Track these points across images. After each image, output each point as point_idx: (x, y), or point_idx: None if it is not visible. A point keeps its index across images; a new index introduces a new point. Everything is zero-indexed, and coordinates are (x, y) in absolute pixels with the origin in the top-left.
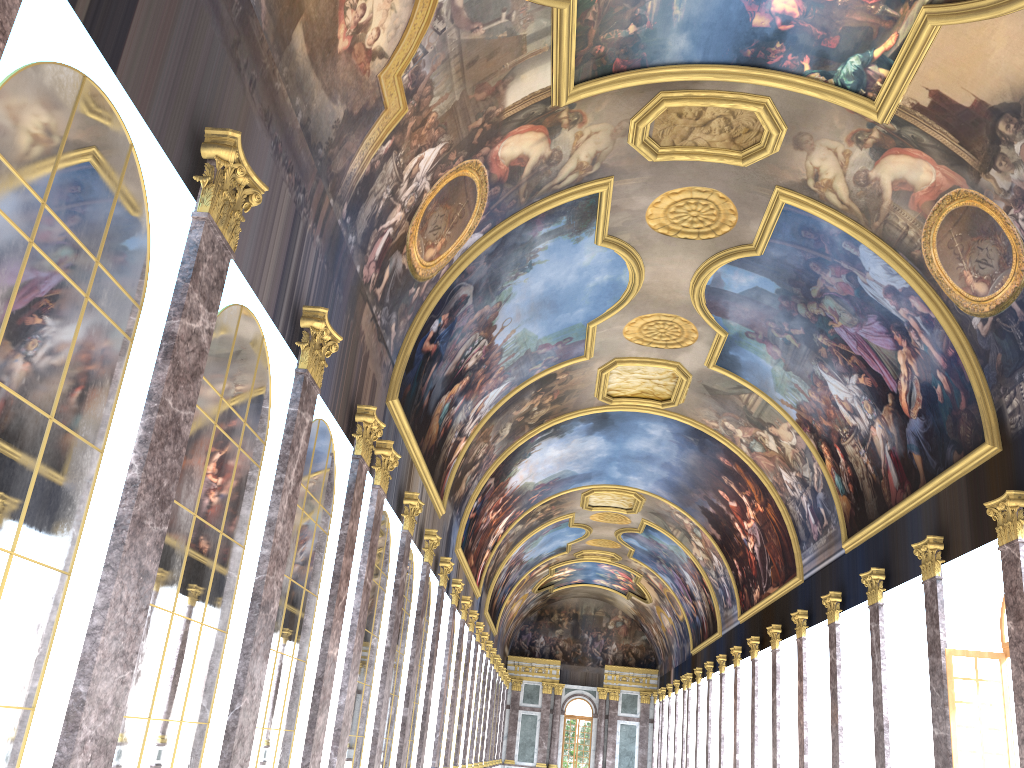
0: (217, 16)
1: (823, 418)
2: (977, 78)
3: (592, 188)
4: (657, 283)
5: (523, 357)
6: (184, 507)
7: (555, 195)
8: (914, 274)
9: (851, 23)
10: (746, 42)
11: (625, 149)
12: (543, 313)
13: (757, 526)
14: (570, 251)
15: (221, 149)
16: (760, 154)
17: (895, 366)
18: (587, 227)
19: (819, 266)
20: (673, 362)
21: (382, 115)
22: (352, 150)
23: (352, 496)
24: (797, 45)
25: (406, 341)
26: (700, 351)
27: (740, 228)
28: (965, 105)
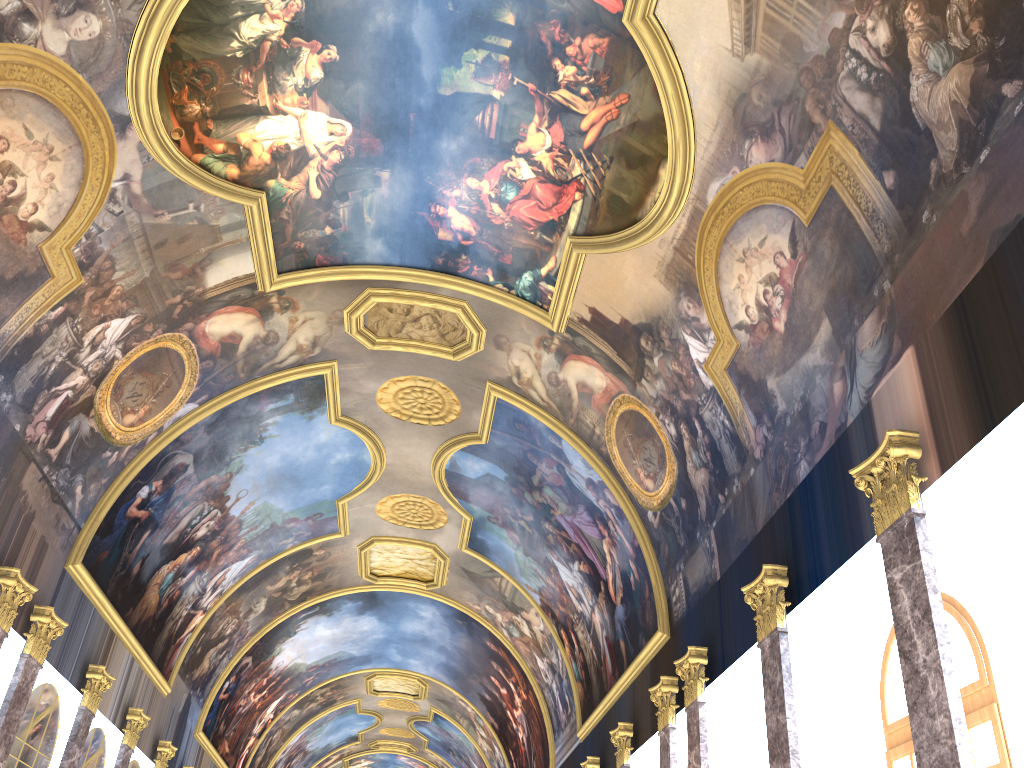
0: None
1: (559, 603)
2: (620, 300)
3: (316, 369)
4: (400, 464)
5: (269, 530)
6: None
7: (278, 373)
8: (604, 468)
9: (519, 244)
10: (436, 252)
11: (344, 336)
12: (285, 487)
13: (524, 714)
14: (304, 428)
15: None
16: (467, 351)
17: (603, 554)
18: (318, 406)
19: (535, 457)
20: (430, 543)
21: (48, 282)
22: (5, 312)
23: None
24: (479, 258)
25: (100, 505)
26: (452, 533)
27: (465, 417)
28: (616, 322)
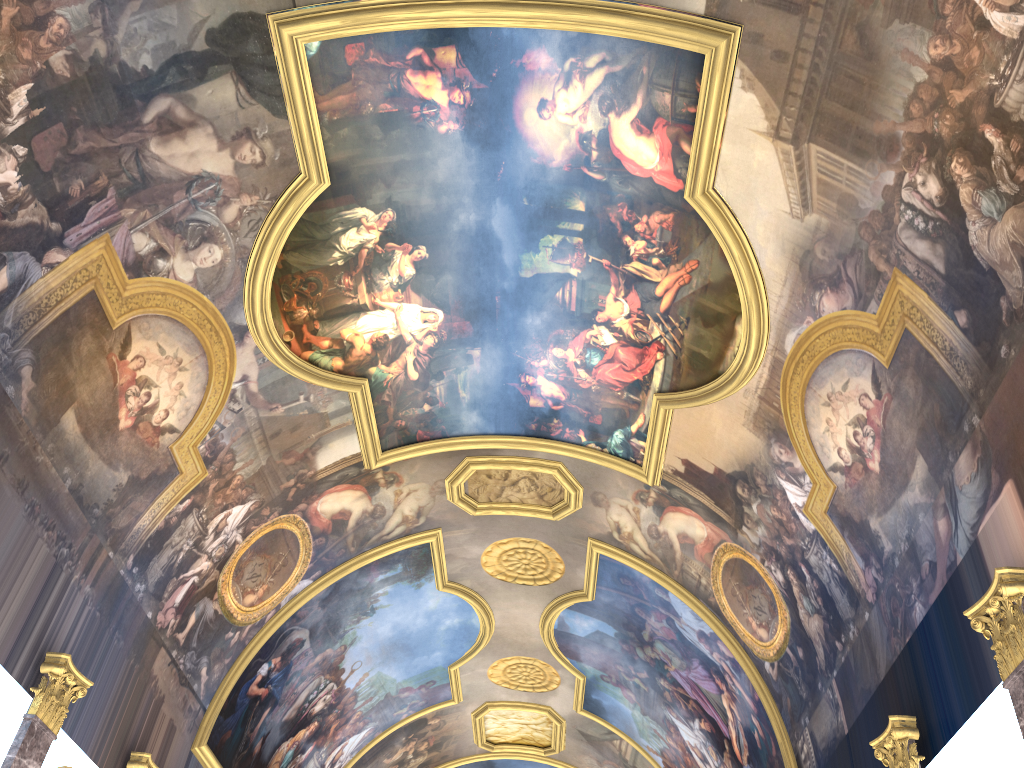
0: None
1: (683, 765)
2: (711, 450)
3: (421, 538)
4: (509, 626)
5: (384, 701)
6: None
7: (386, 544)
8: (715, 619)
9: (607, 405)
10: (529, 418)
11: (446, 504)
12: (397, 656)
13: None
14: (413, 596)
15: None
16: (565, 509)
17: (723, 710)
18: (426, 573)
19: (643, 611)
20: (544, 706)
21: (177, 478)
22: (140, 508)
23: None
24: (571, 421)
25: (223, 685)
26: (566, 694)
27: (569, 575)
28: (710, 471)
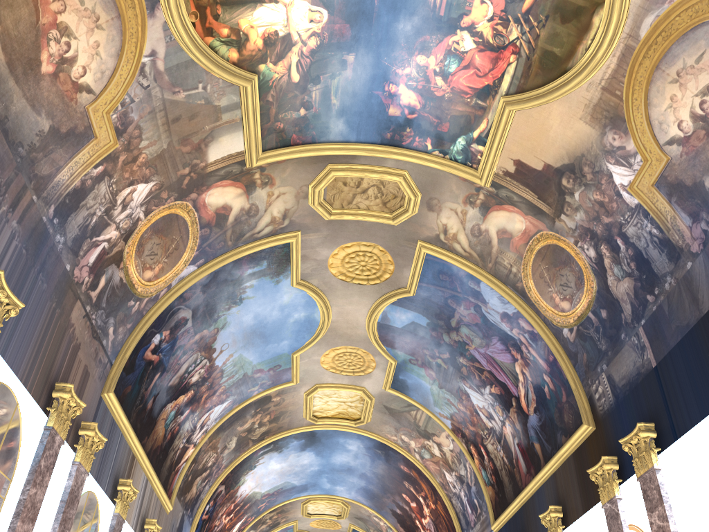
0: None
1: (469, 424)
2: (544, 148)
3: (284, 238)
4: (342, 321)
5: (242, 379)
6: None
7: (256, 242)
8: (519, 301)
9: (456, 112)
10: (386, 127)
11: (307, 209)
12: (255, 342)
13: (432, 521)
14: (272, 290)
15: None
16: (404, 214)
17: (514, 375)
18: (284, 271)
19: (454, 302)
20: (360, 387)
21: (92, 142)
22: (60, 162)
23: (38, 463)
24: (421, 130)
25: (126, 346)
26: (378, 377)
27: (397, 275)
28: (538, 169)
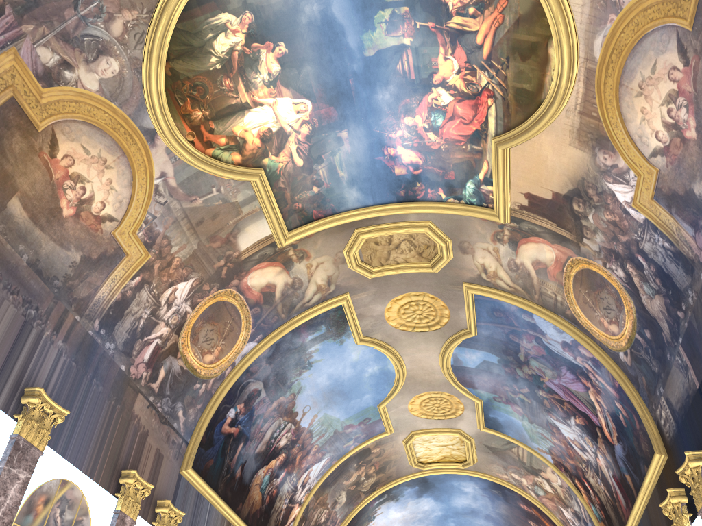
0: None
1: (568, 458)
2: (547, 178)
3: (335, 302)
4: (417, 368)
5: (333, 436)
6: None
7: (308, 310)
8: (573, 328)
9: (456, 160)
10: (397, 186)
11: (349, 272)
12: (337, 400)
13: None
14: (339, 351)
15: None
16: (440, 261)
17: (591, 404)
18: (344, 331)
19: (516, 336)
20: (455, 429)
21: (125, 259)
22: (97, 283)
23: None
24: (430, 182)
25: (199, 424)
26: (470, 417)
27: (454, 318)
28: (549, 198)
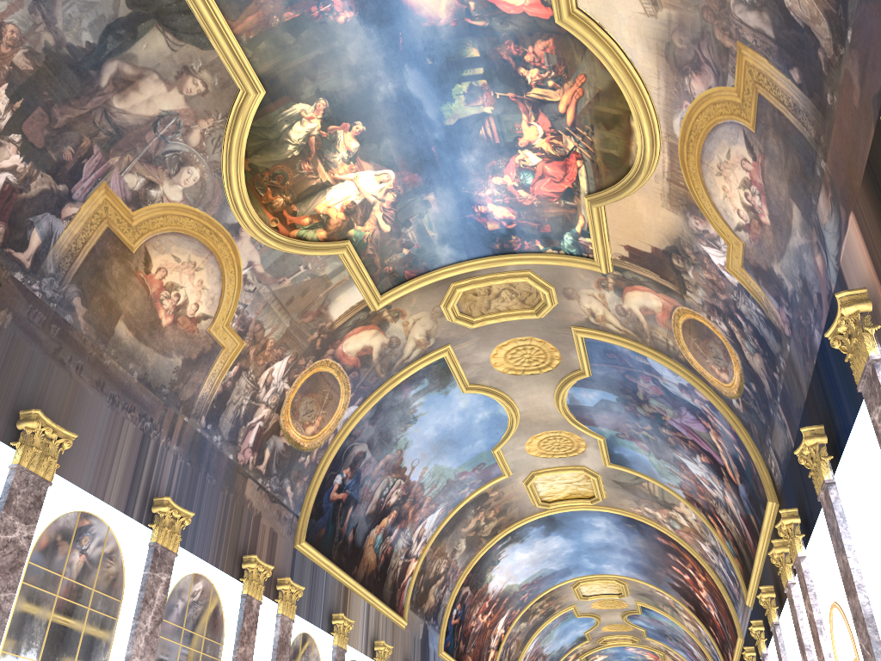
0: (35, 340)
1: (699, 493)
2: (644, 233)
3: (436, 355)
4: (531, 409)
5: (446, 485)
6: (25, 657)
7: (408, 366)
8: (687, 372)
9: (551, 214)
10: (491, 240)
11: (448, 324)
12: (447, 449)
13: (708, 594)
14: (444, 401)
15: (28, 422)
16: (544, 308)
17: (713, 444)
18: (449, 382)
19: (632, 376)
20: (579, 466)
21: (221, 352)
22: (199, 381)
23: (241, 626)
24: (526, 235)
25: (307, 496)
26: (594, 454)
27: (566, 359)
28: (648, 251)
